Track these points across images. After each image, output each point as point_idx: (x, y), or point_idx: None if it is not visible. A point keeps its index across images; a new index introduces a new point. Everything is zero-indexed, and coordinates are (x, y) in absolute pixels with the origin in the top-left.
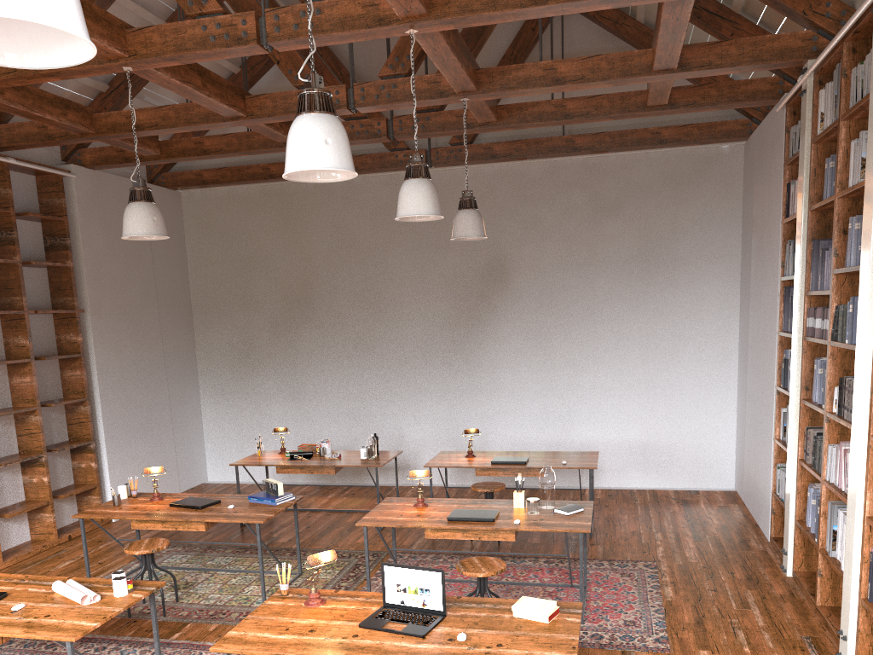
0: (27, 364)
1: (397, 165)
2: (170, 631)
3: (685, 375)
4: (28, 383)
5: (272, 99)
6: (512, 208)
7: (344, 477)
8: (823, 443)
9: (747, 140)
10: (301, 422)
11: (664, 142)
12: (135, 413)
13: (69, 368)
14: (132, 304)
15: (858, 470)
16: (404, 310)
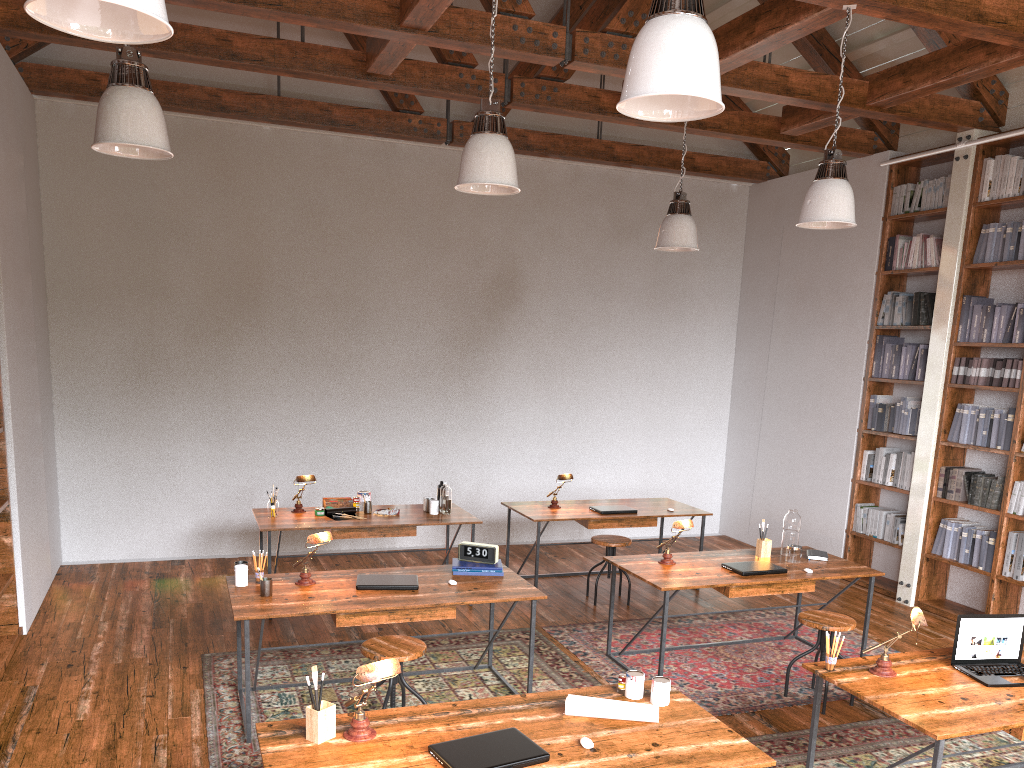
0: None
1: (410, 133)
2: None
3: (685, 417)
4: None
5: (467, 17)
6: (529, 213)
7: (293, 543)
8: (1006, 481)
9: (758, 183)
10: (231, 469)
11: (697, 170)
12: (28, 454)
13: None
14: (20, 273)
15: None
16: (390, 323)
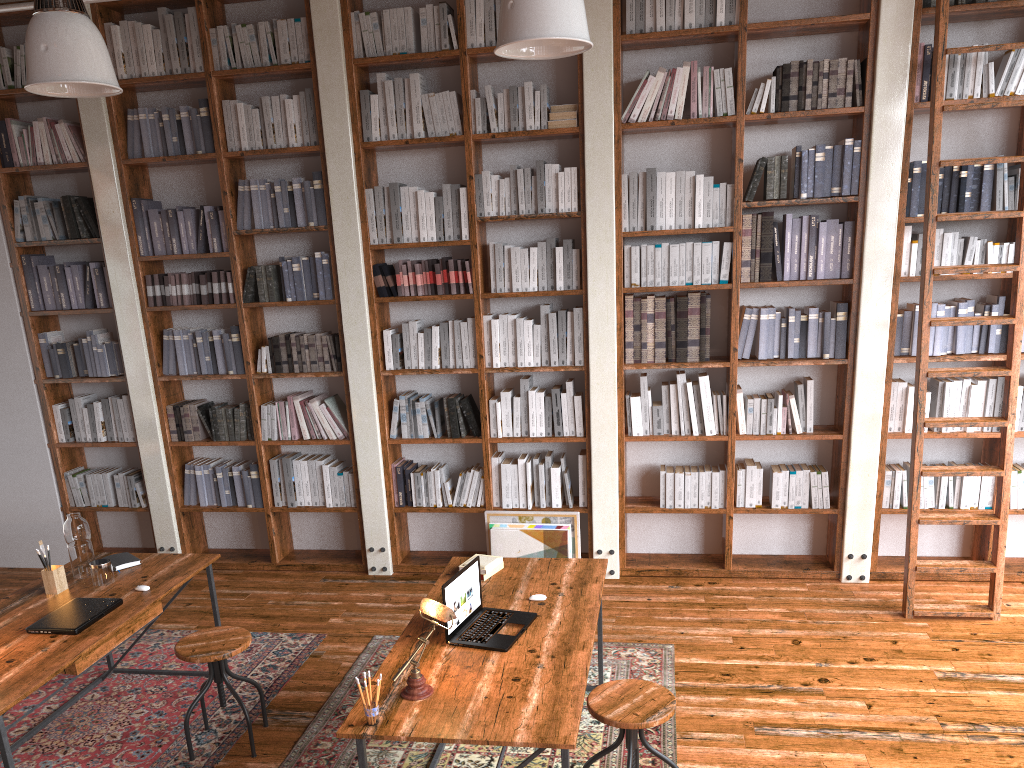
0: None
1: None
2: None
3: None
4: None
5: None
6: None
7: None
8: (252, 407)
9: None
10: None
11: None
12: None
13: None
14: None
15: (375, 403)
16: None
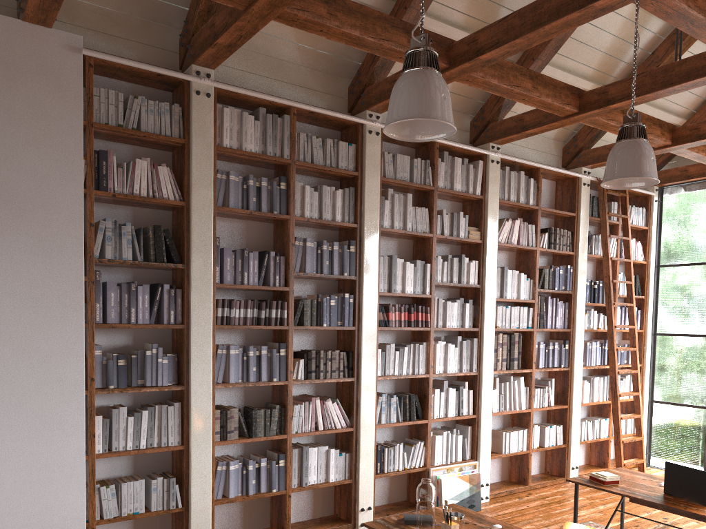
0: None
1: None
2: None
3: None
4: None
5: None
6: None
7: None
8: (289, 406)
9: None
10: None
11: None
12: None
13: None
14: None
15: (375, 399)
16: None
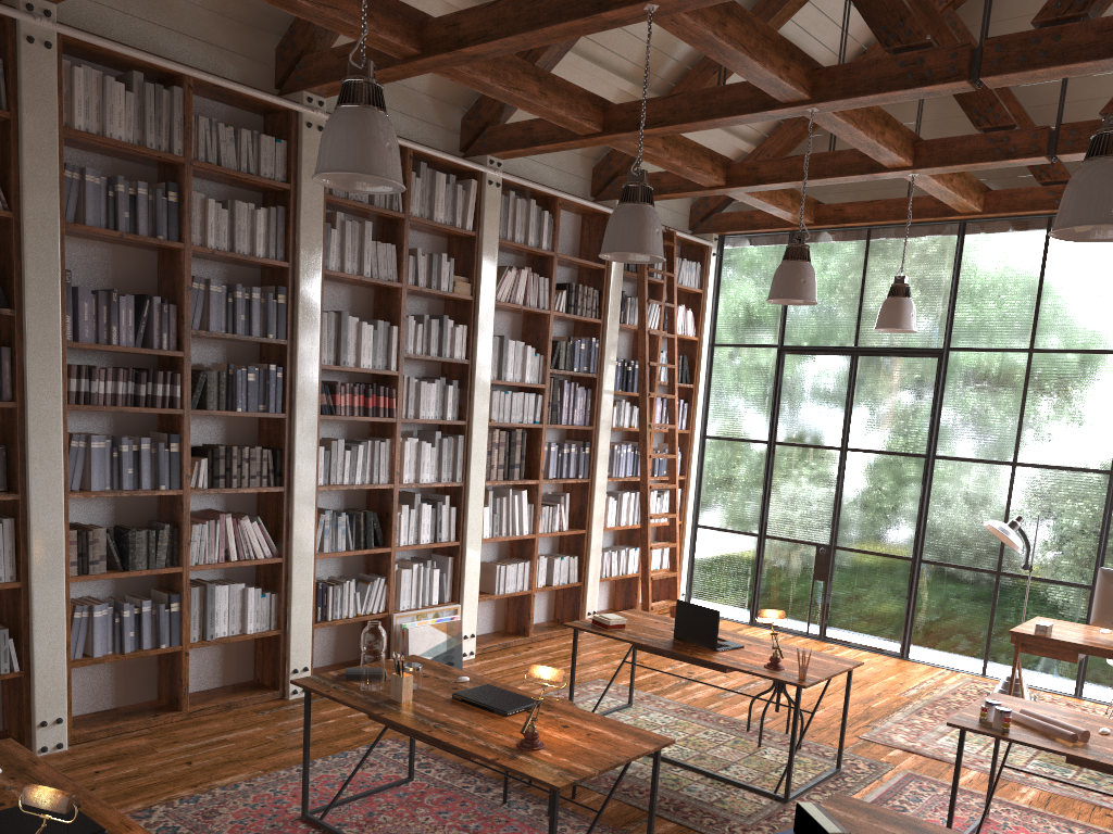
0: None
1: None
2: None
3: None
4: None
5: None
6: None
7: None
8: (185, 527)
9: None
10: None
11: None
12: None
13: None
14: None
15: (314, 518)
16: None
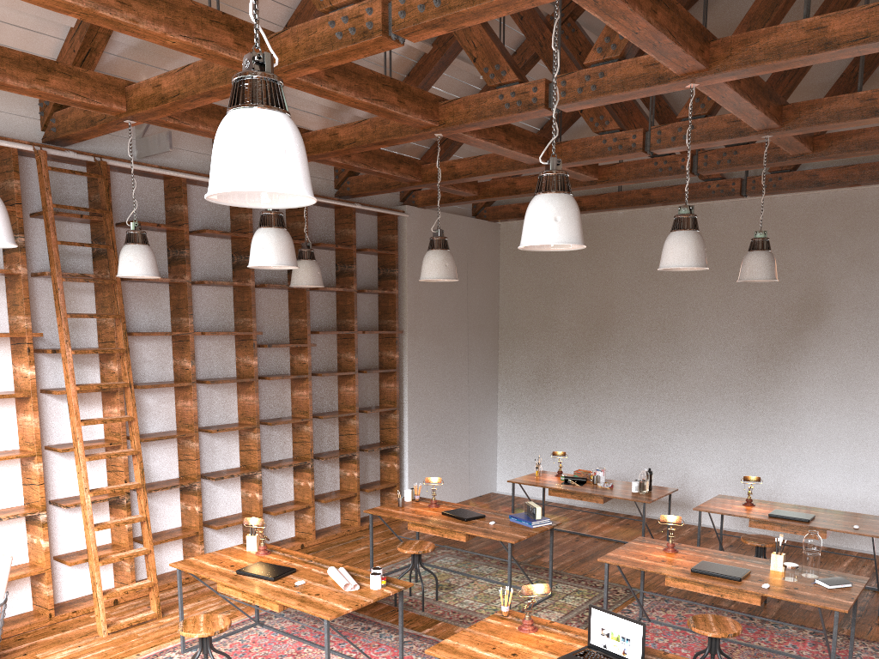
0: (352, 376)
1: (709, 196)
2: (423, 625)
3: None
4: (351, 392)
5: (572, 145)
6: (837, 239)
7: (623, 505)
8: None
9: None
10: (586, 446)
11: None
12: (436, 423)
13: (386, 380)
14: (444, 326)
15: None
16: (702, 344)
